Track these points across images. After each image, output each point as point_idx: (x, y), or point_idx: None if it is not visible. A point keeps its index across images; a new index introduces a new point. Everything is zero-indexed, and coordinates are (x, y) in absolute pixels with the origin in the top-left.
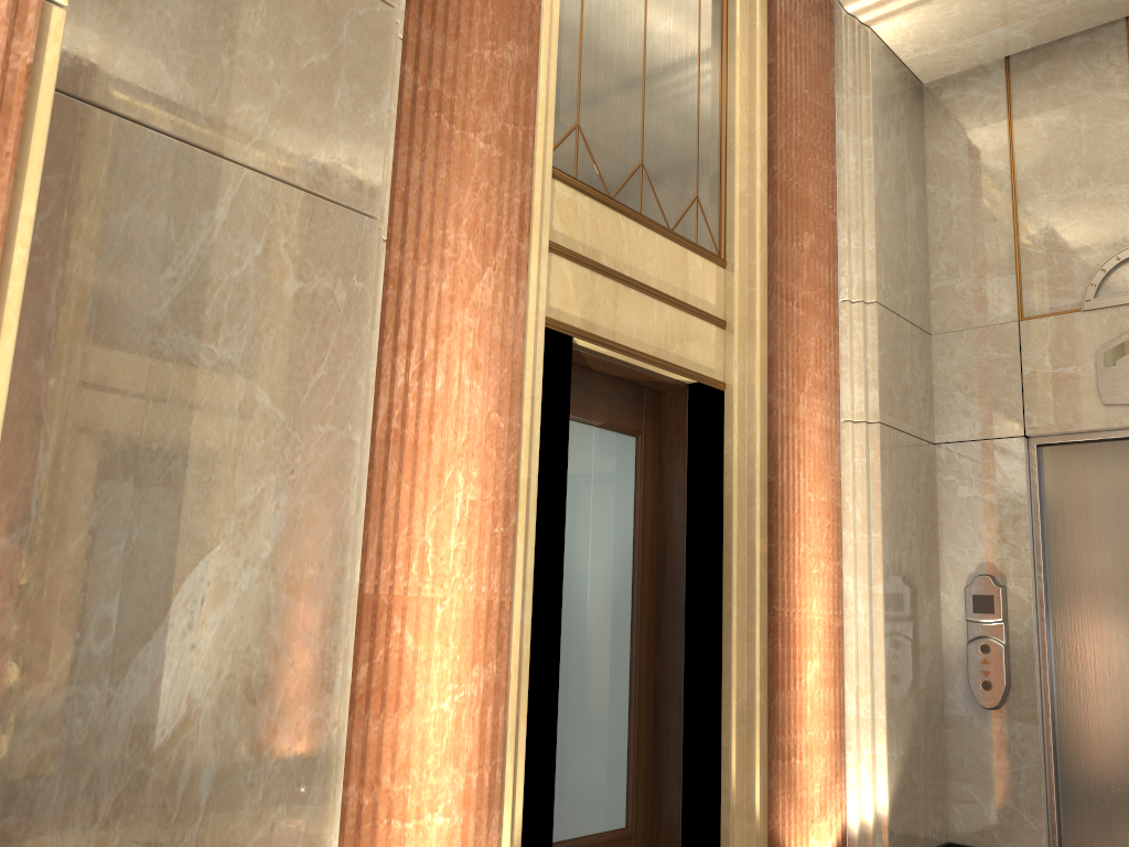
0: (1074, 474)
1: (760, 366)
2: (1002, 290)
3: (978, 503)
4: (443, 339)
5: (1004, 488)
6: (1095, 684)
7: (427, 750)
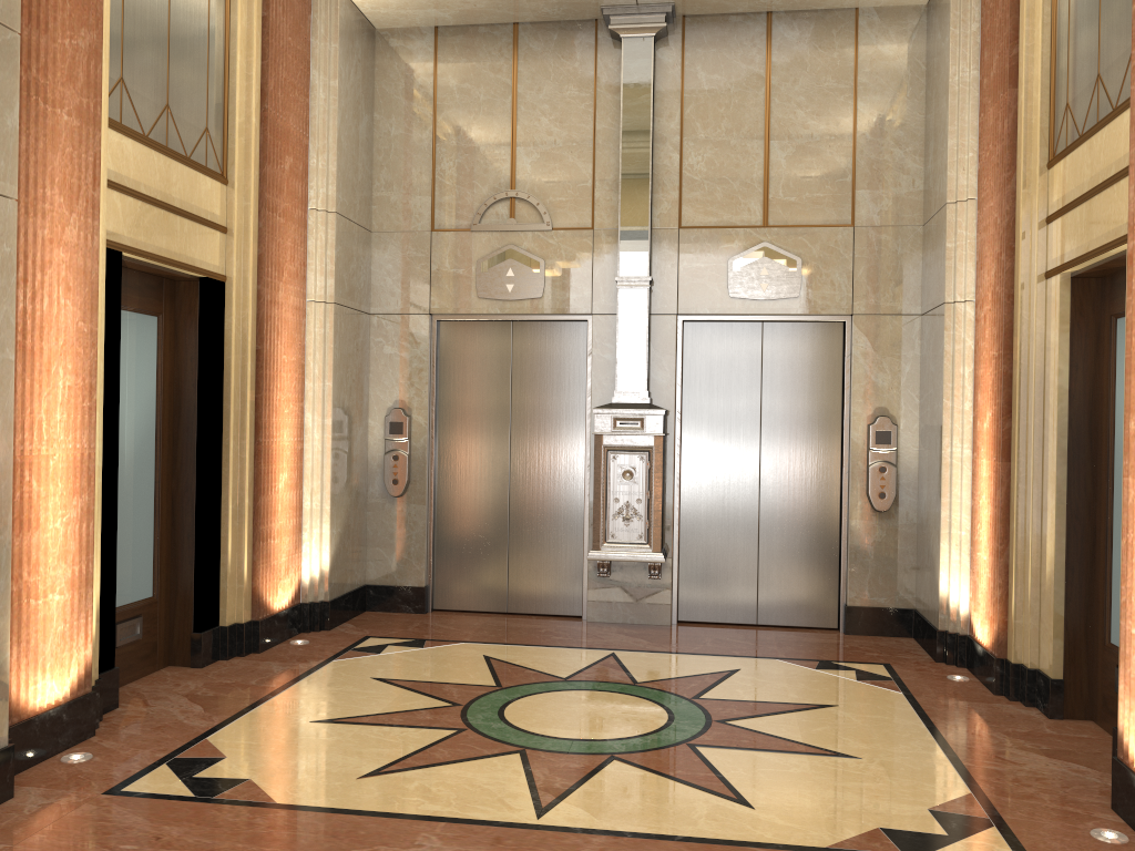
0: (458, 342)
1: (252, 264)
2: (422, 207)
3: (397, 358)
4: (46, 271)
5: (415, 349)
6: (460, 477)
7: (49, 554)
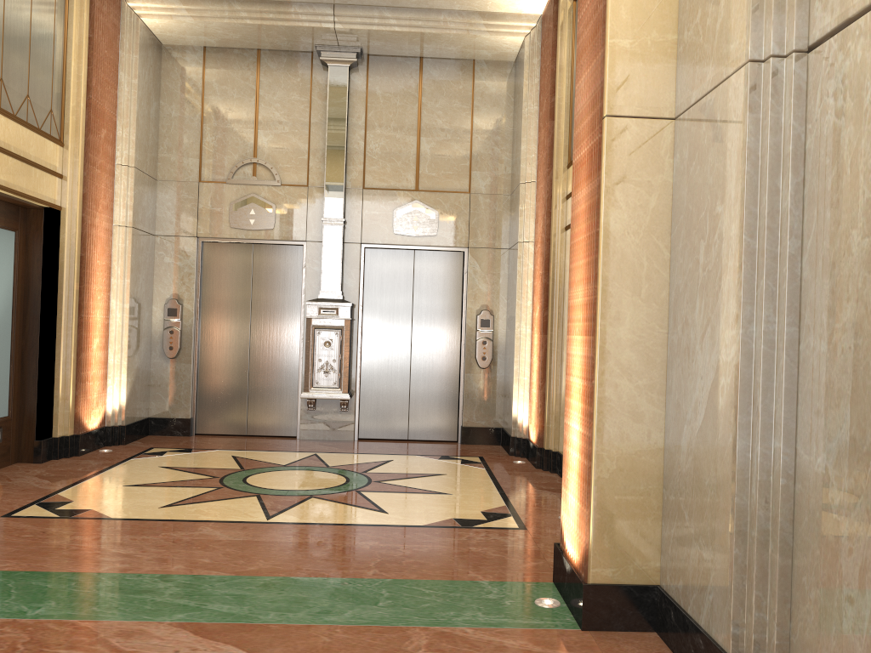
0: (216, 256)
1: (79, 199)
2: (193, 165)
3: (174, 266)
4: None
5: (186, 260)
6: (216, 346)
7: None
